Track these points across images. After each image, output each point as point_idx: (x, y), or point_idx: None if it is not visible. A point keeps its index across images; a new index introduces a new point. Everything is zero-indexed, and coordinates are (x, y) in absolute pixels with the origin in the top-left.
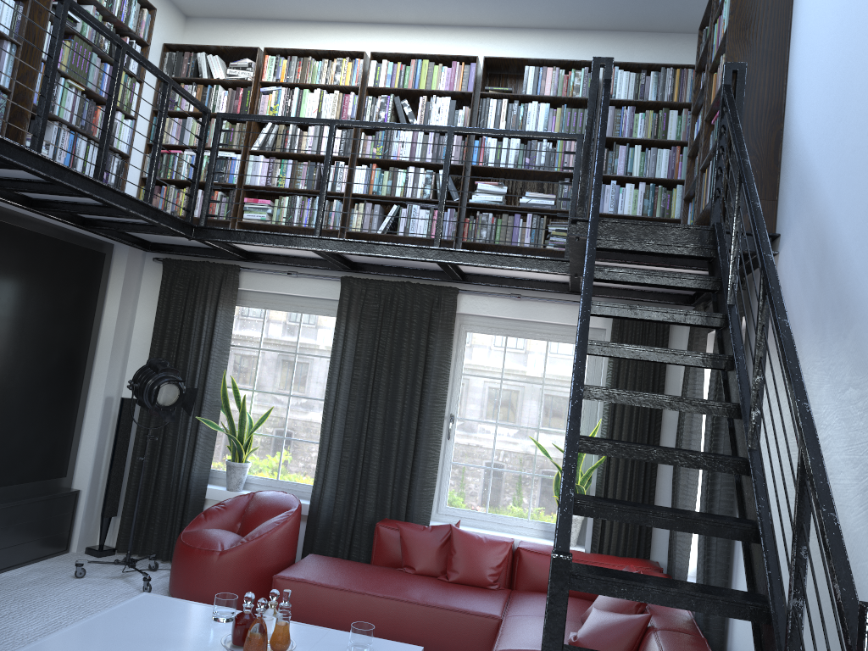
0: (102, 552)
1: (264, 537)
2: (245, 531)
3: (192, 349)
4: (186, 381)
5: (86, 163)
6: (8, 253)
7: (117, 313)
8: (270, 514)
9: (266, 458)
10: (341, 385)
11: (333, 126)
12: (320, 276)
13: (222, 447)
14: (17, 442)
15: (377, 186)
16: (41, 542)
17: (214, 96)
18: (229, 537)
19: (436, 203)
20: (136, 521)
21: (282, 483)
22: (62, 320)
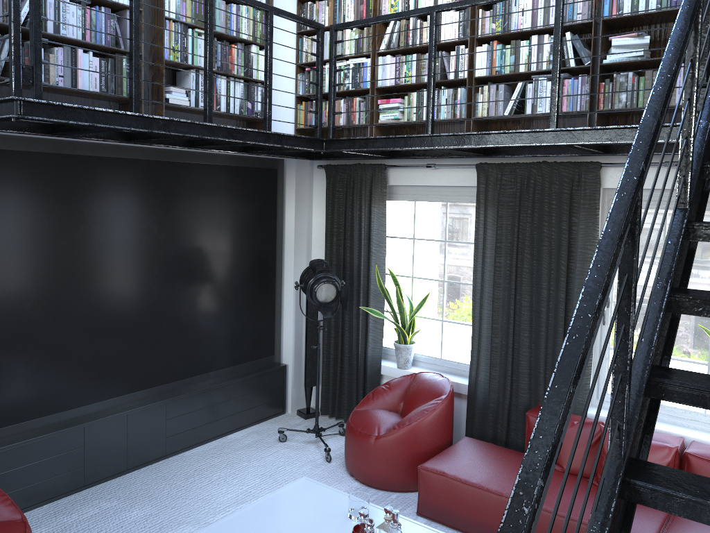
0: (308, 415)
1: (413, 425)
2: (404, 412)
3: (355, 245)
4: (354, 273)
5: (229, 99)
6: (187, 186)
7: (294, 218)
8: (424, 399)
9: (429, 338)
10: (484, 273)
11: (433, 14)
12: (456, 166)
13: (393, 328)
14: (225, 334)
15: (500, 65)
16: (259, 408)
17: (342, 6)
18: (386, 421)
19: (565, 71)
20: (331, 391)
21: (445, 362)
22: (247, 232)
